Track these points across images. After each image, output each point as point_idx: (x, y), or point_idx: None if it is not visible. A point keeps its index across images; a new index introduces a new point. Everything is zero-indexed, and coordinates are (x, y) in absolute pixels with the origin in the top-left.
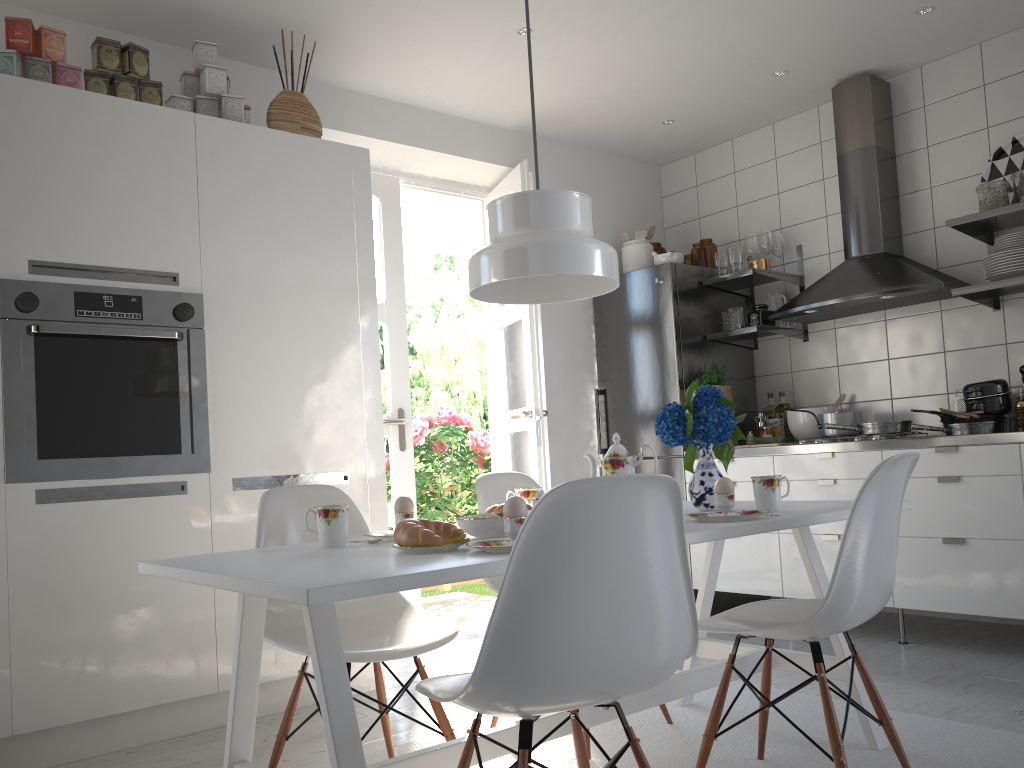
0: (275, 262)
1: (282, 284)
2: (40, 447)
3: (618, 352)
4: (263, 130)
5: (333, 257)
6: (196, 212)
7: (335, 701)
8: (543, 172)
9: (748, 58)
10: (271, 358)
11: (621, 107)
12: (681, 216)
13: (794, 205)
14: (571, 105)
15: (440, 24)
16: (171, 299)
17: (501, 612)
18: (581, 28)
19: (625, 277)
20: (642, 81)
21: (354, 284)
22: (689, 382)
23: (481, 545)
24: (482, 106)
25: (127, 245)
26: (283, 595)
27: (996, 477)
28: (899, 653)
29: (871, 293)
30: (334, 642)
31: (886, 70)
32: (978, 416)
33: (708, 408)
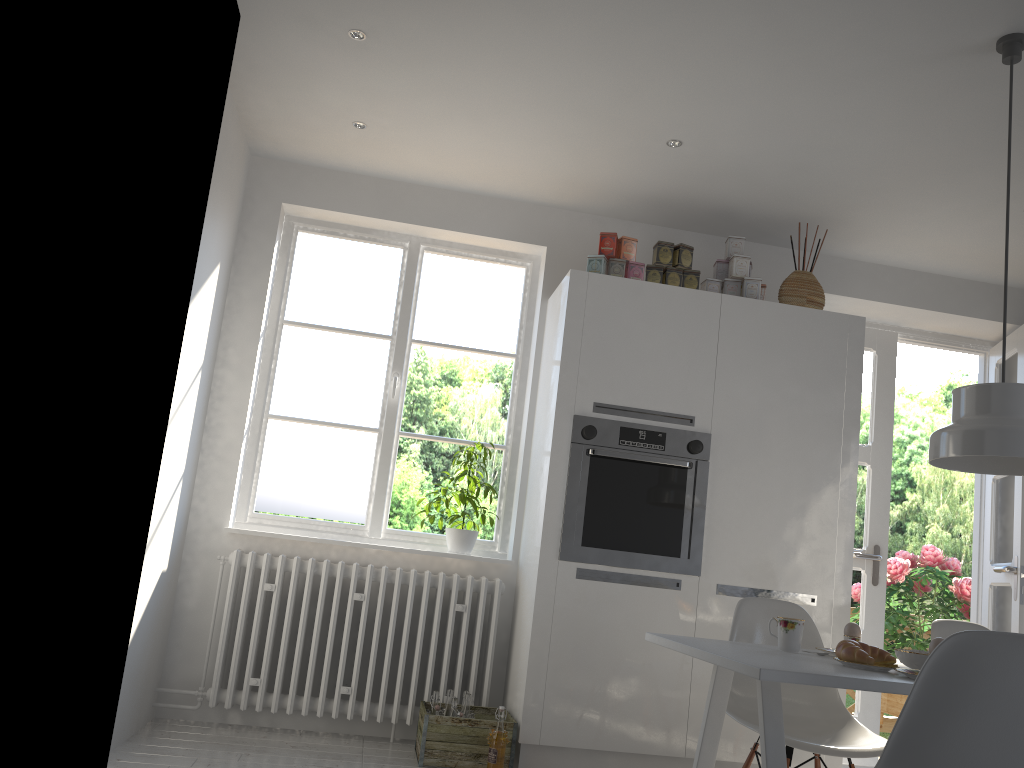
0: (771, 411)
1: (775, 429)
2: (583, 537)
3: None
4: (774, 304)
5: (822, 409)
6: (713, 369)
7: (772, 760)
8: None
9: None
10: (759, 489)
11: None
12: None
13: None
14: None
15: (944, 209)
16: (686, 436)
17: (905, 720)
18: None
19: None
20: None
21: (838, 433)
22: None
23: (907, 672)
24: (988, 269)
25: (660, 393)
26: (743, 670)
27: None
28: None
29: None
30: (777, 717)
31: None
32: None
33: None
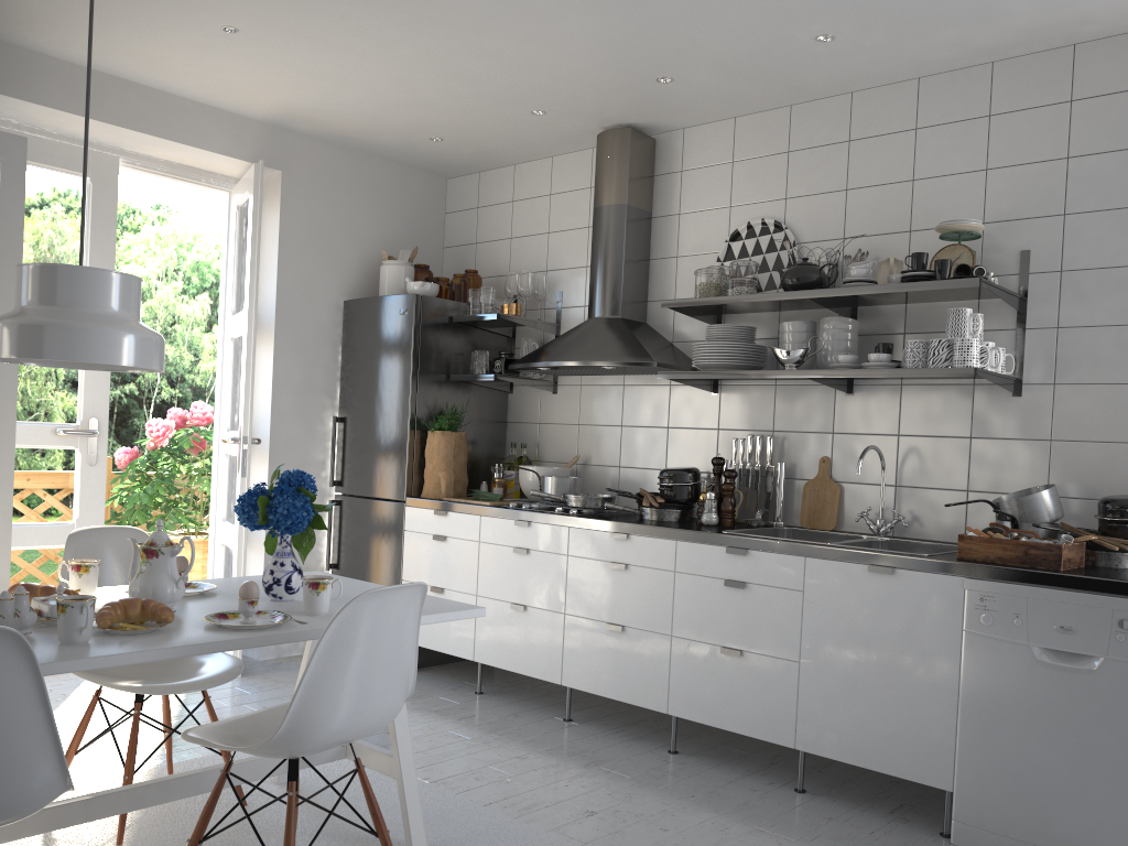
0: None
1: None
2: None
3: (359, 380)
4: None
5: None
6: None
7: None
8: (296, 172)
9: (497, 93)
10: None
11: (377, 118)
12: (460, 237)
13: (561, 248)
14: (319, 107)
15: (126, 7)
16: None
17: None
18: (295, 37)
19: (373, 301)
20: (389, 97)
21: None
22: (423, 424)
23: None
24: (214, 93)
25: None
26: None
27: (655, 570)
28: (552, 732)
29: (591, 362)
30: None
31: (650, 126)
32: (657, 505)
33: (281, 498)
